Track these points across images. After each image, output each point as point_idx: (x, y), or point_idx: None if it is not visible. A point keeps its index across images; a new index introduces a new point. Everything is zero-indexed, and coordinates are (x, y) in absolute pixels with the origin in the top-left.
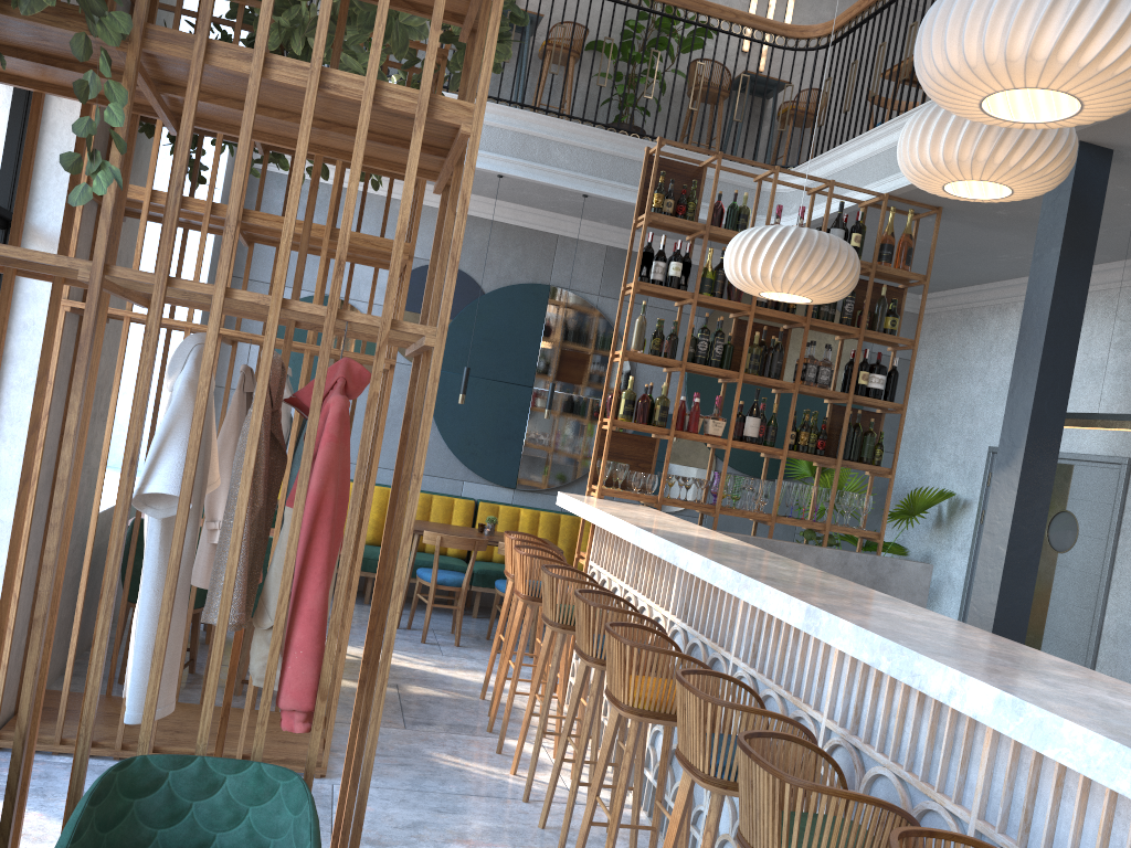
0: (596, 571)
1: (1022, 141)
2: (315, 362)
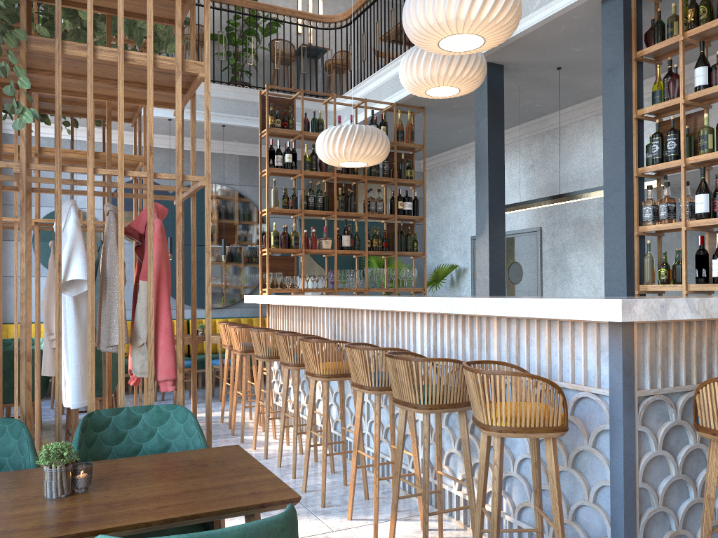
0: None
1: (460, 63)
2: None
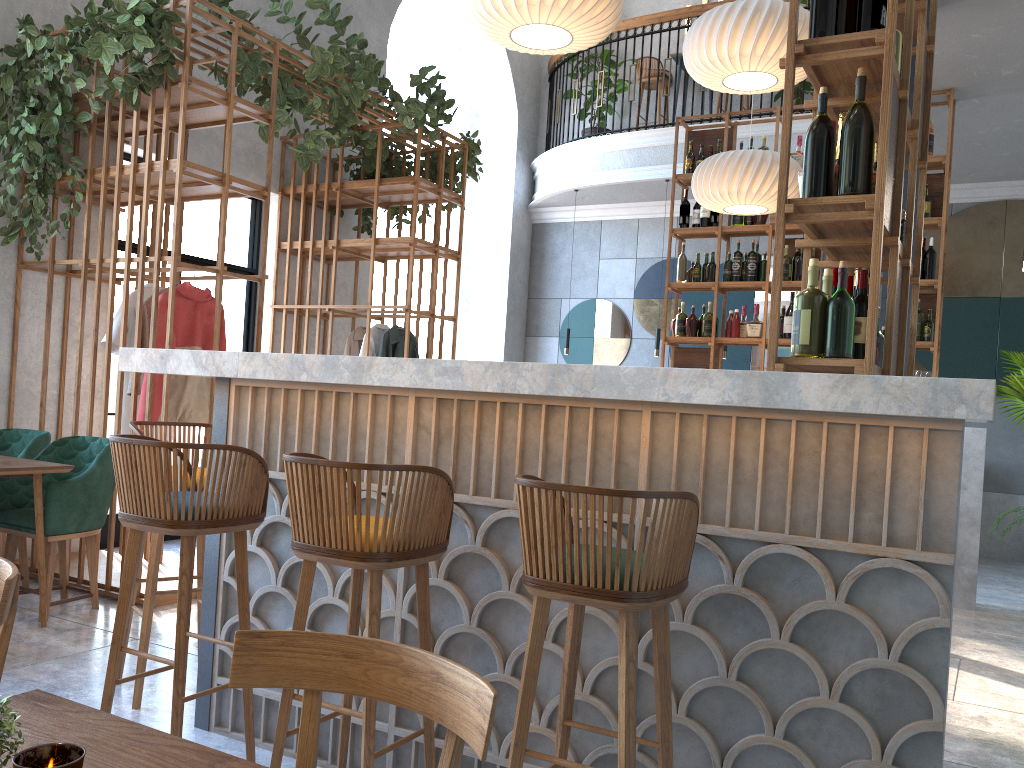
0: None
1: (723, 37)
2: (590, 348)
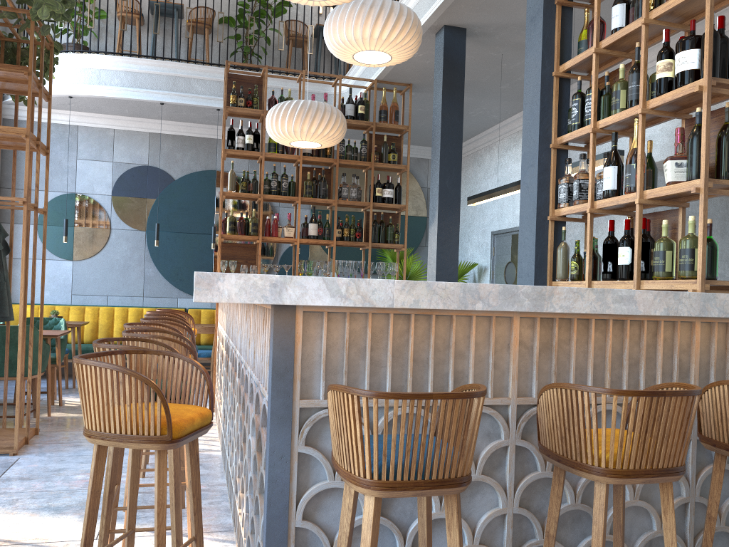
0: (218, 326)
1: (377, 22)
2: (71, 235)
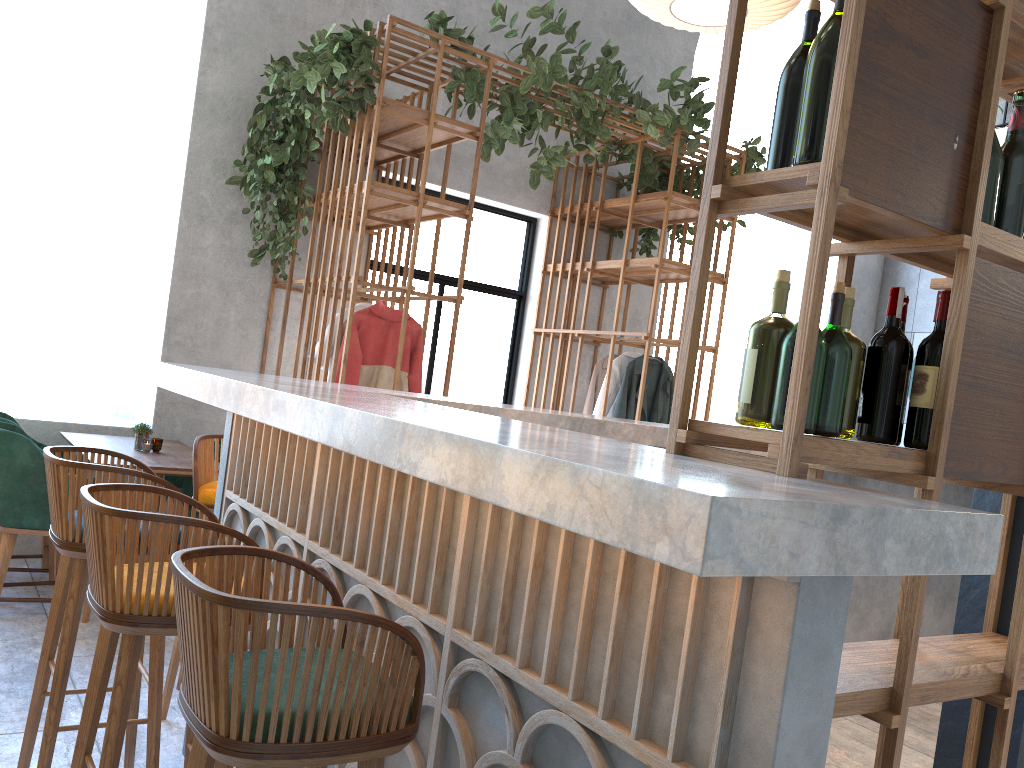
0: None
1: None
2: None
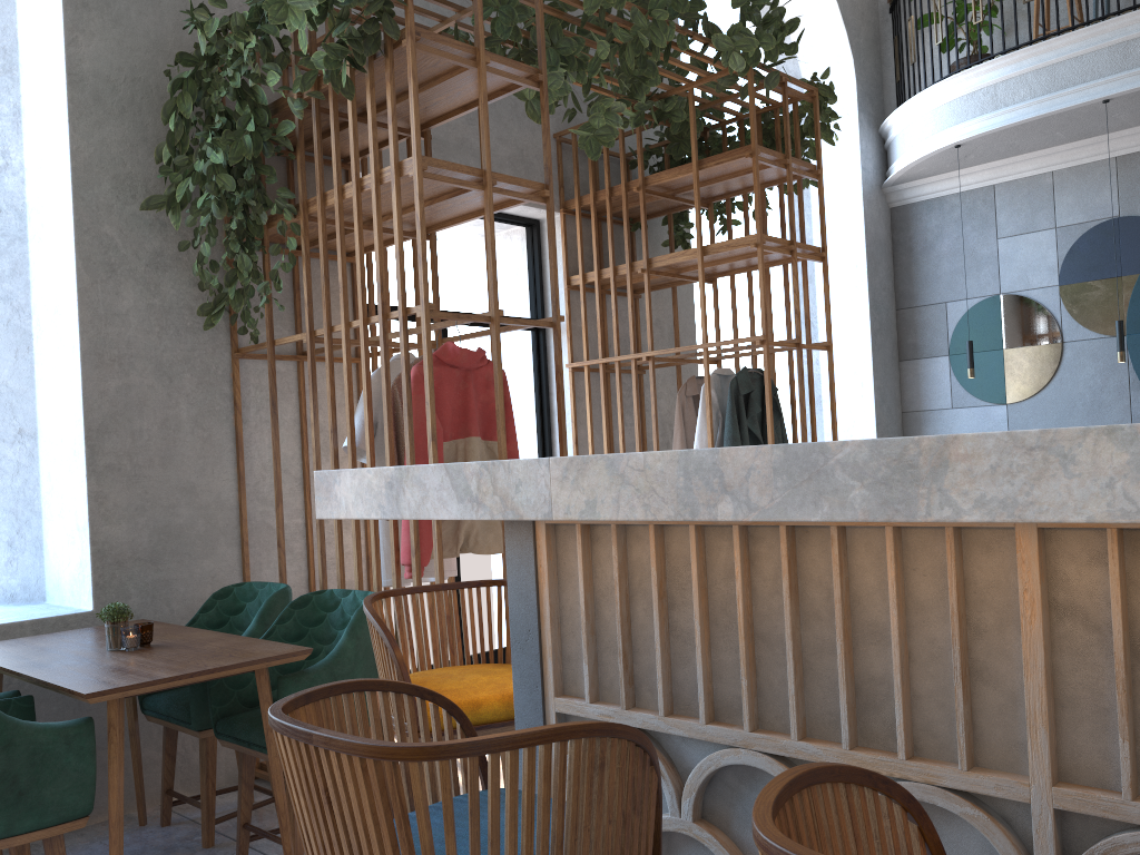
0: None
1: None
2: (999, 364)
